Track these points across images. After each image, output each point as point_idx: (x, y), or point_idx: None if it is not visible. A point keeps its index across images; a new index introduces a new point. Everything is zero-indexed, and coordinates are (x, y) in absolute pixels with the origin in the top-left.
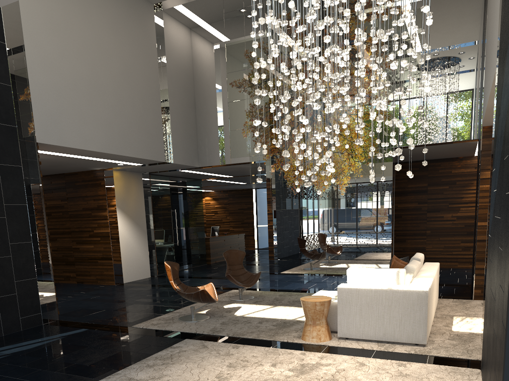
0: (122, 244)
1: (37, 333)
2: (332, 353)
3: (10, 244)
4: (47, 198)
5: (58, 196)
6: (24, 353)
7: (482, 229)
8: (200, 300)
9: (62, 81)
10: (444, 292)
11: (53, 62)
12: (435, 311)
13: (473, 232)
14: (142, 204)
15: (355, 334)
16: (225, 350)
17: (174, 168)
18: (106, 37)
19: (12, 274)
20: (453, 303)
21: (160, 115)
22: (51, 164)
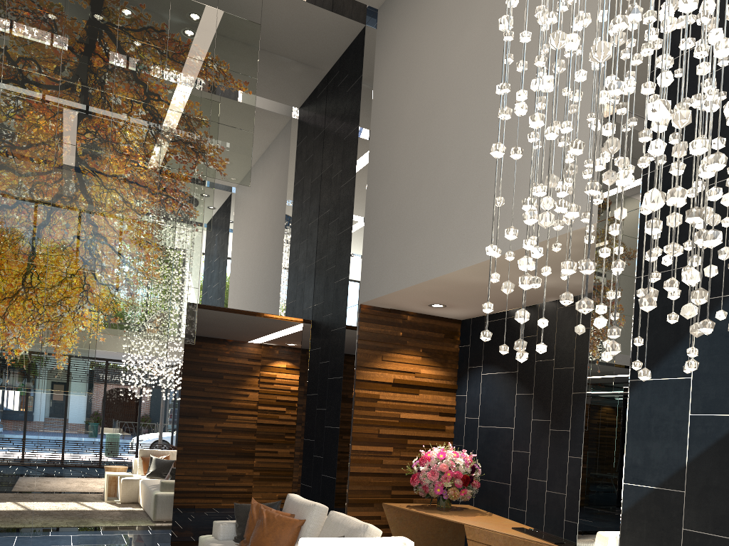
0: None
1: None
2: None
3: None
4: None
5: None
6: None
7: (357, 457)
8: None
9: None
10: None
11: None
12: None
13: (244, 453)
14: None
15: None
16: None
17: None
18: None
19: None
20: None
21: None
22: None
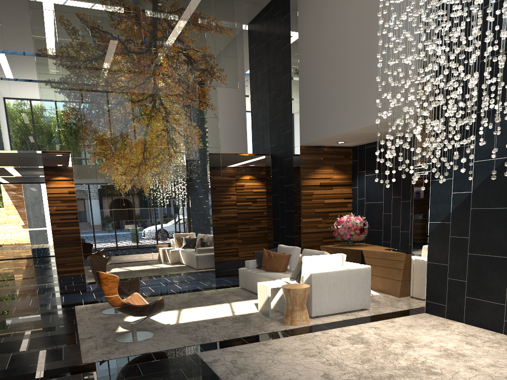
0: None
1: None
2: (337, 327)
3: None
4: None
5: None
6: None
7: (305, 224)
8: (152, 312)
9: None
10: None
11: None
12: None
13: (232, 230)
14: None
15: (325, 311)
16: (267, 349)
17: None
18: None
19: None
20: None
21: None
22: None
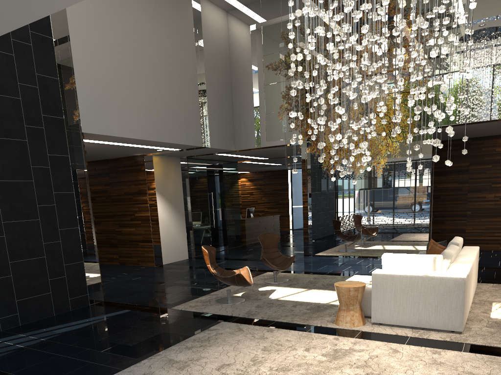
0: (161, 227)
1: (84, 313)
2: (365, 339)
3: (59, 230)
4: (91, 183)
5: (101, 181)
6: (73, 333)
7: None
8: (236, 283)
9: (105, 71)
10: (484, 276)
11: (97, 53)
12: (473, 297)
13: None
14: (180, 187)
15: (389, 320)
16: (260, 334)
17: (211, 152)
18: (145, 26)
19: (62, 258)
20: (493, 288)
21: (198, 100)
22: (95, 151)
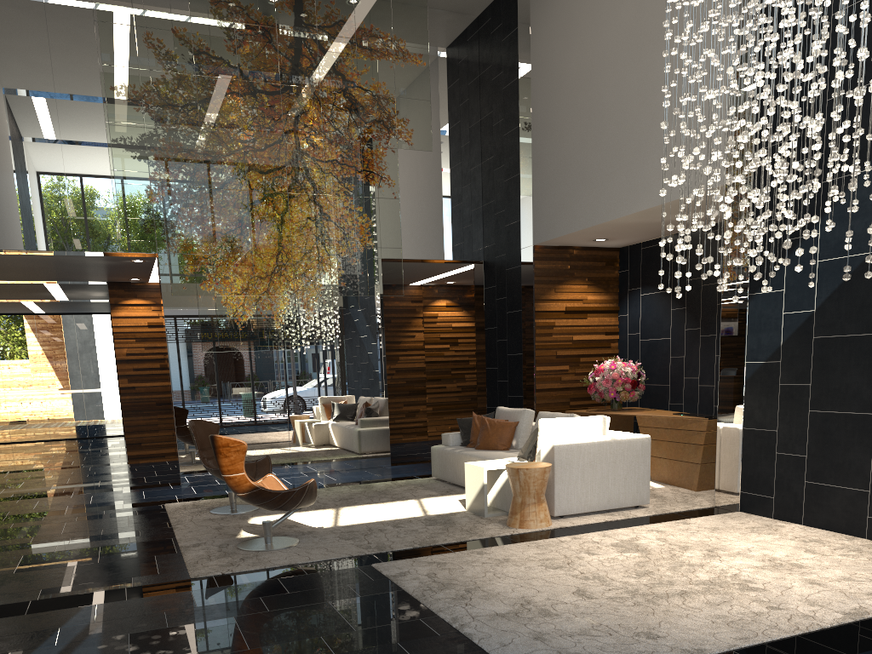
0: None
1: None
2: (596, 531)
3: None
4: None
5: None
6: None
7: (540, 376)
8: (298, 503)
9: None
10: None
11: None
12: None
13: (417, 391)
14: None
15: (576, 508)
16: (484, 558)
17: None
18: None
19: None
20: None
21: None
22: None
